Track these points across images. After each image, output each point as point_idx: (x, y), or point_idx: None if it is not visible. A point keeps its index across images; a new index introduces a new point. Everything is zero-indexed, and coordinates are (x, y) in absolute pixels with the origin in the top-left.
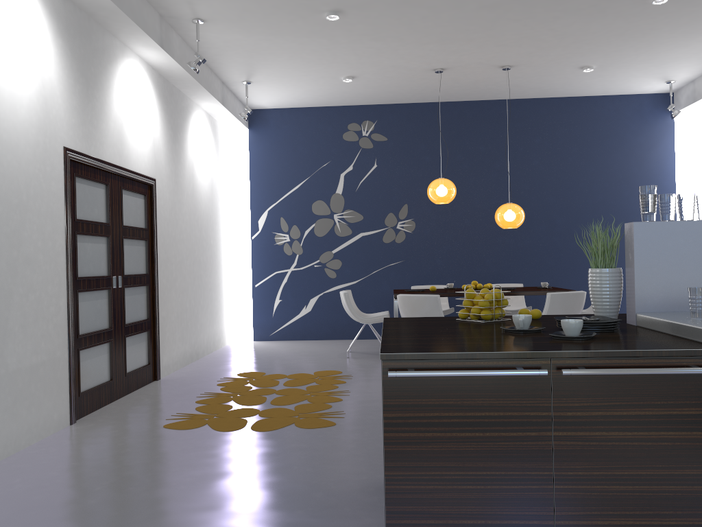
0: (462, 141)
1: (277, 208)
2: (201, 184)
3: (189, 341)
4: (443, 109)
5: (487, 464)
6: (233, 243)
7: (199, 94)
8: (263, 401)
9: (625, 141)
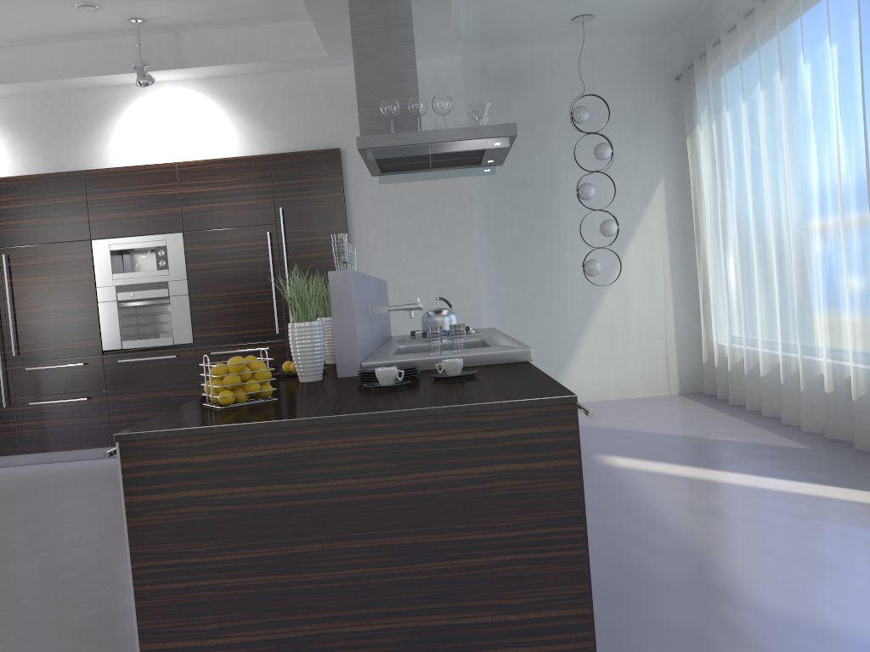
0: None
1: None
2: None
3: None
4: None
5: None
6: None
7: None
8: None
9: None
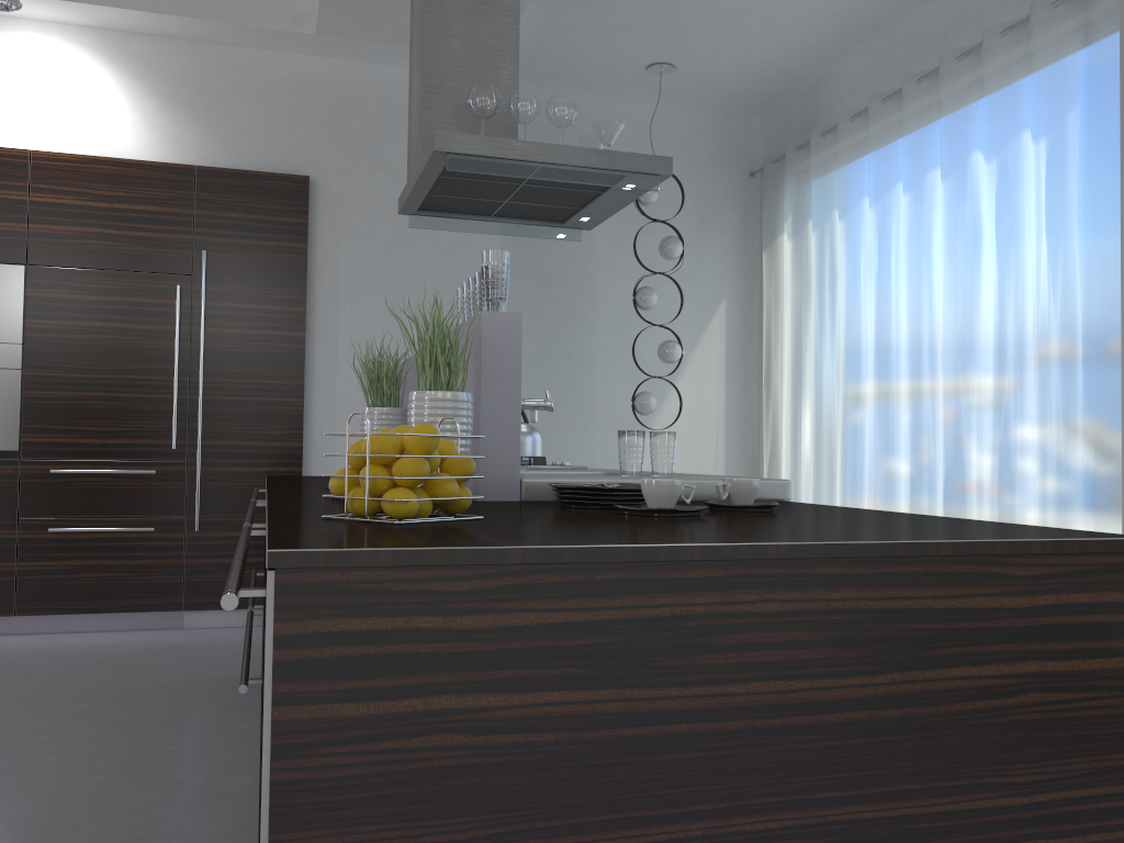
0: None
1: None
2: None
3: None
4: None
5: None
6: None
7: None
8: None
9: None
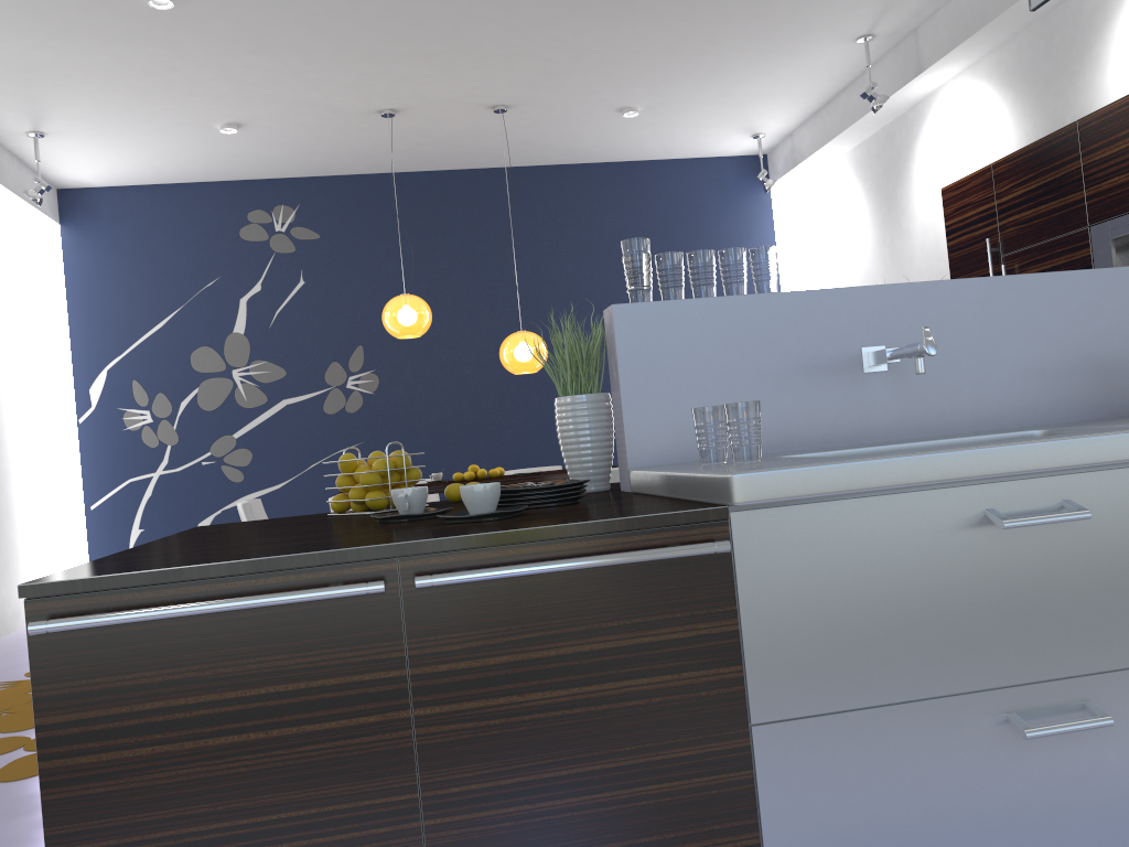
0: (448, 236)
1: (125, 365)
2: None
3: None
4: (412, 184)
5: (280, 797)
6: (44, 434)
7: None
8: None
9: (703, 230)
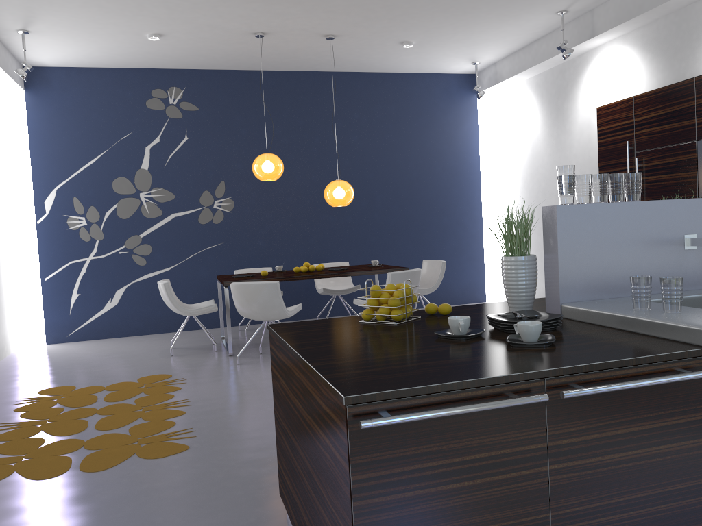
0: (280, 113)
1: (68, 187)
2: None
3: None
4: (258, 78)
5: (479, 518)
6: (12, 230)
7: None
8: (85, 427)
9: (436, 119)
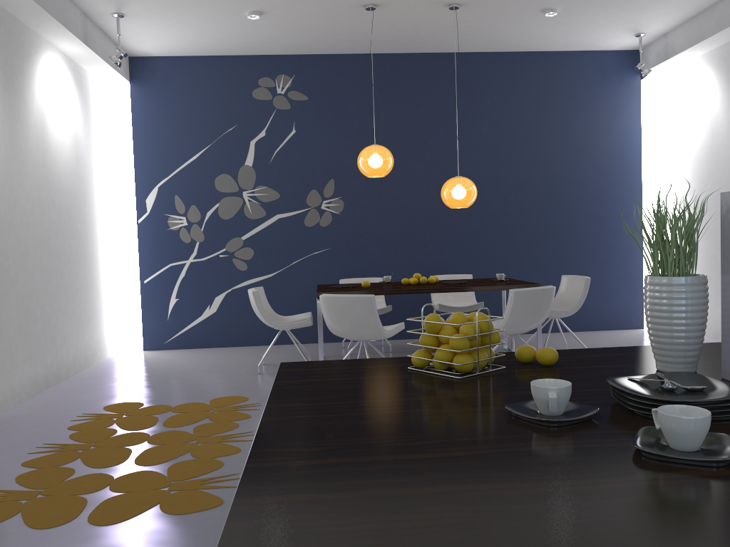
0: (399, 102)
1: (170, 184)
2: (59, 151)
3: (43, 361)
4: (376, 62)
5: None
6: (114, 229)
7: (46, 25)
8: (125, 459)
9: (587, 106)
